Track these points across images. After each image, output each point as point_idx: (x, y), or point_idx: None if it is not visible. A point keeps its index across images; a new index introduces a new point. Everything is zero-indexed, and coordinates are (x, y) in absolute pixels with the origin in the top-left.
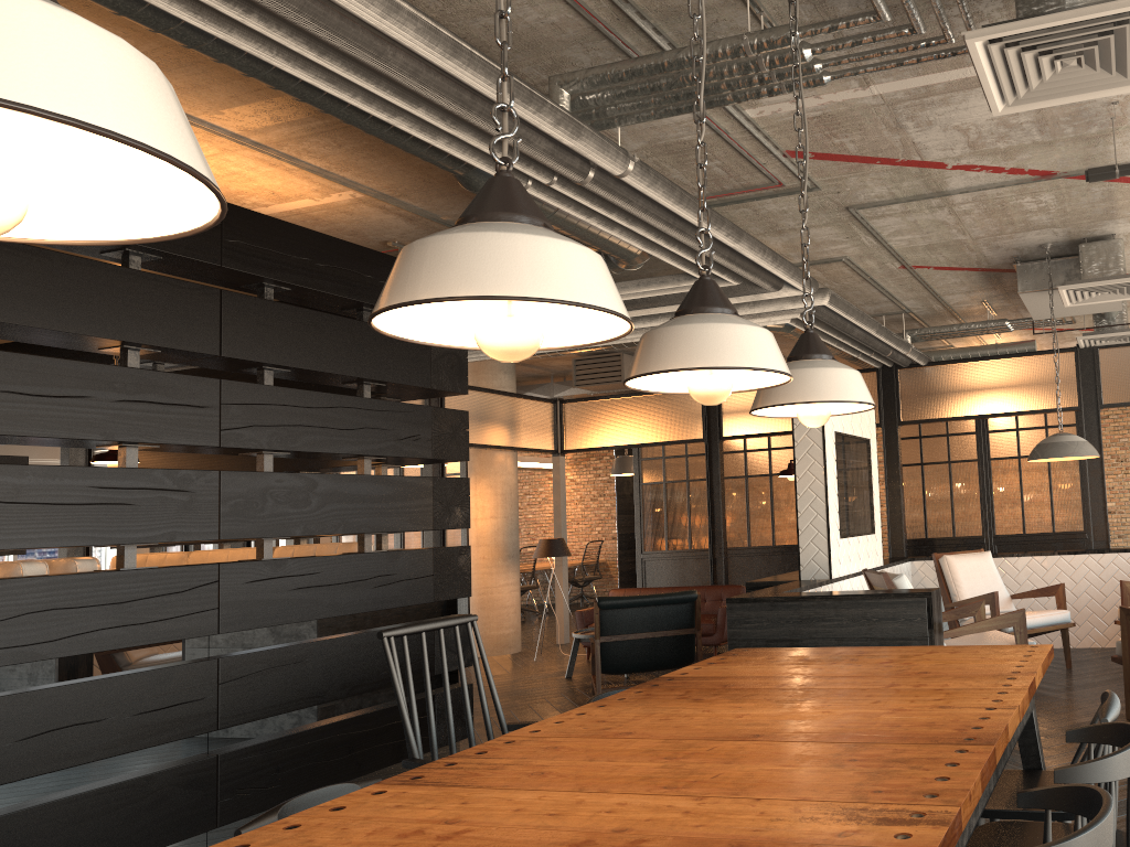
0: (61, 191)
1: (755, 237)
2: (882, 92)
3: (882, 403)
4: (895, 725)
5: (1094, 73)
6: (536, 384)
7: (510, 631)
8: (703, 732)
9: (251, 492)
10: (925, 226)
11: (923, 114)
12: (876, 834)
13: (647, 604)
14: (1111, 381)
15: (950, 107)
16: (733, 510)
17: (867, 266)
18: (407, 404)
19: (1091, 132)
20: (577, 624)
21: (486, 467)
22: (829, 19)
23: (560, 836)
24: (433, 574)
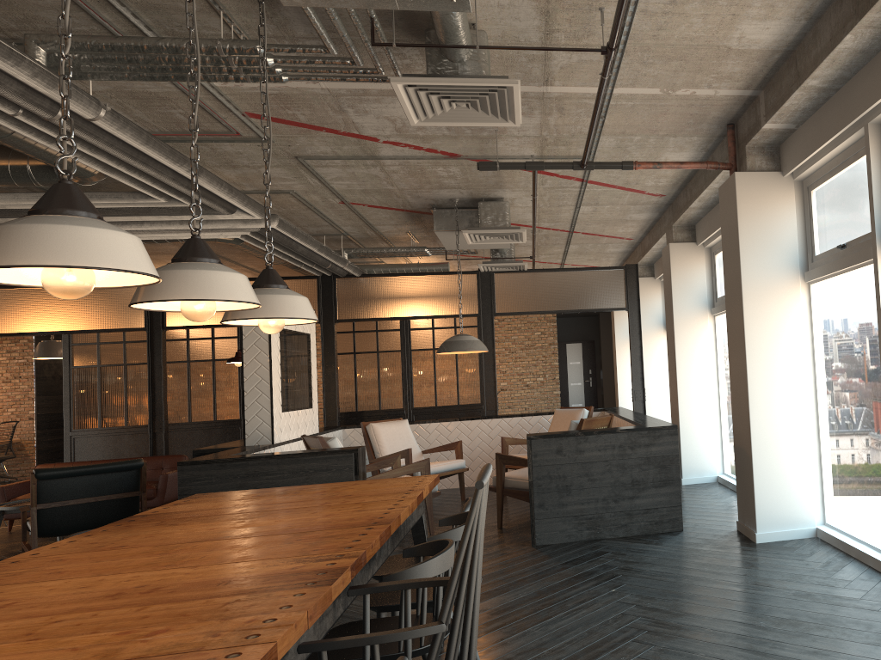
0: None
1: (211, 168)
2: (329, 87)
3: (321, 304)
4: (327, 521)
5: (477, 113)
6: None
7: None
8: (185, 539)
9: None
10: (361, 177)
11: (361, 105)
12: (315, 565)
13: (90, 473)
14: (503, 296)
15: (382, 105)
16: (174, 390)
17: (312, 199)
18: None
19: (484, 135)
20: None
21: None
22: (288, 36)
23: (95, 594)
24: None
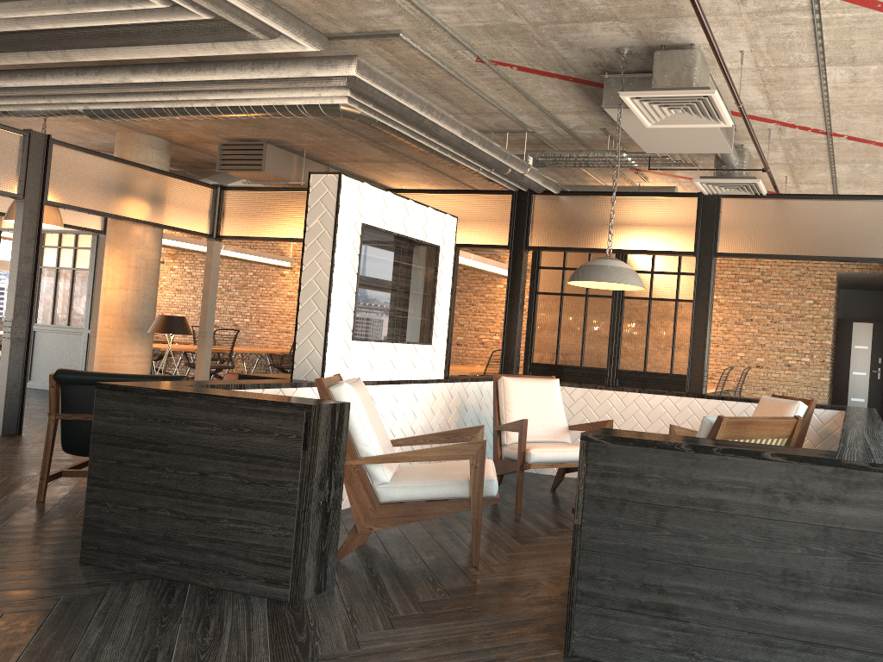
0: None
1: None
2: None
3: (514, 226)
4: None
5: None
6: (213, 171)
7: None
8: None
9: None
10: None
11: None
12: None
13: None
14: (729, 230)
15: None
16: None
17: (438, 52)
18: None
19: None
20: None
21: (120, 238)
22: None
23: None
24: None
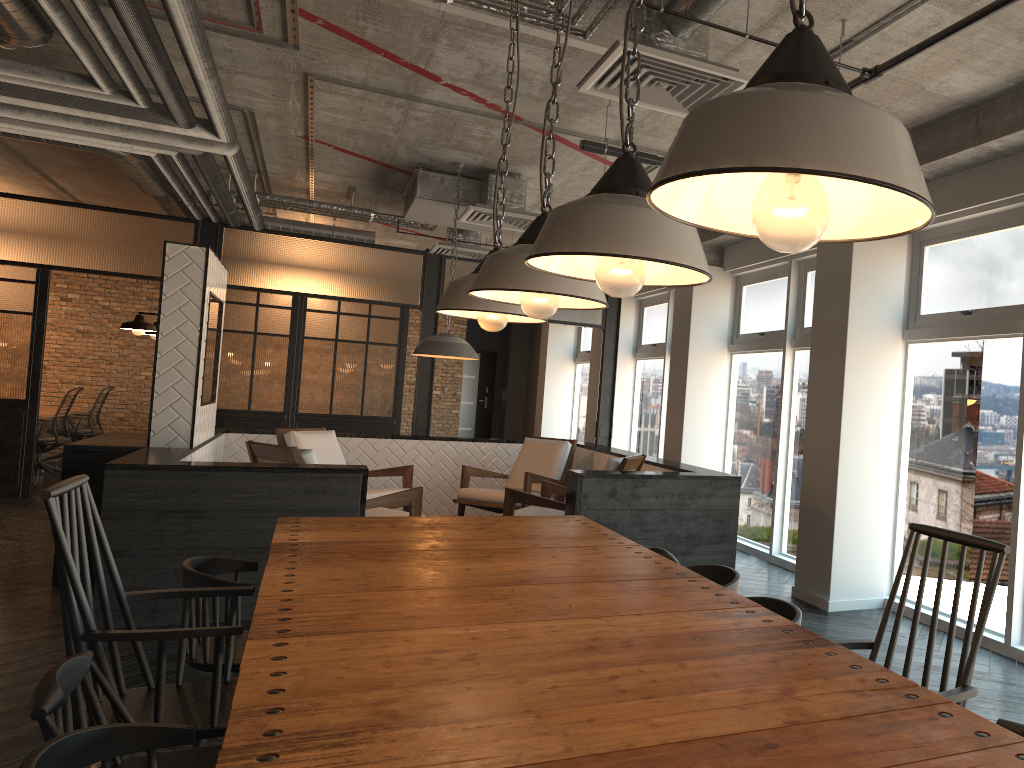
0: (688, 185)
1: None
2: (448, 11)
3: None
4: (610, 569)
5: (670, 97)
6: None
7: None
8: (471, 582)
9: None
10: (367, 115)
11: (464, 40)
12: (753, 622)
13: None
14: None
15: (492, 46)
16: None
17: (266, 124)
18: None
19: (576, 106)
20: None
21: None
22: None
23: (561, 647)
24: None
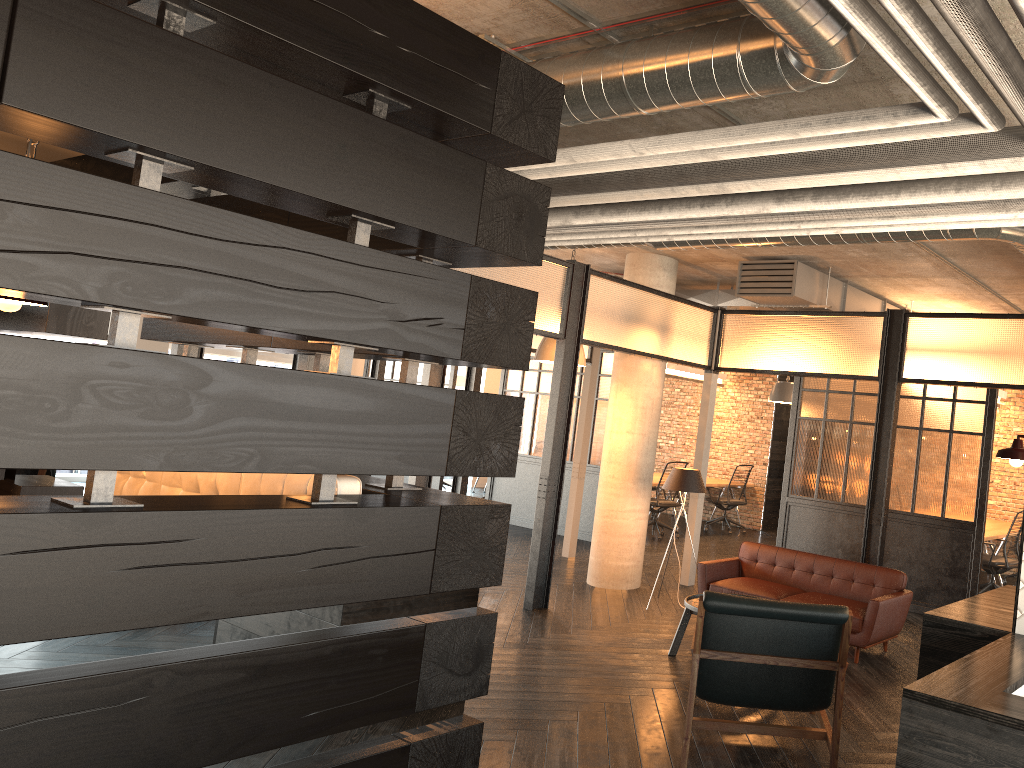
0: None
1: None
2: None
3: None
4: None
5: None
6: (701, 289)
7: (629, 564)
8: None
9: (41, 380)
10: None
11: None
12: None
13: (773, 617)
14: None
15: None
16: (899, 465)
17: None
18: (425, 264)
19: None
20: (698, 579)
21: (629, 374)
22: None
23: None
24: (434, 548)
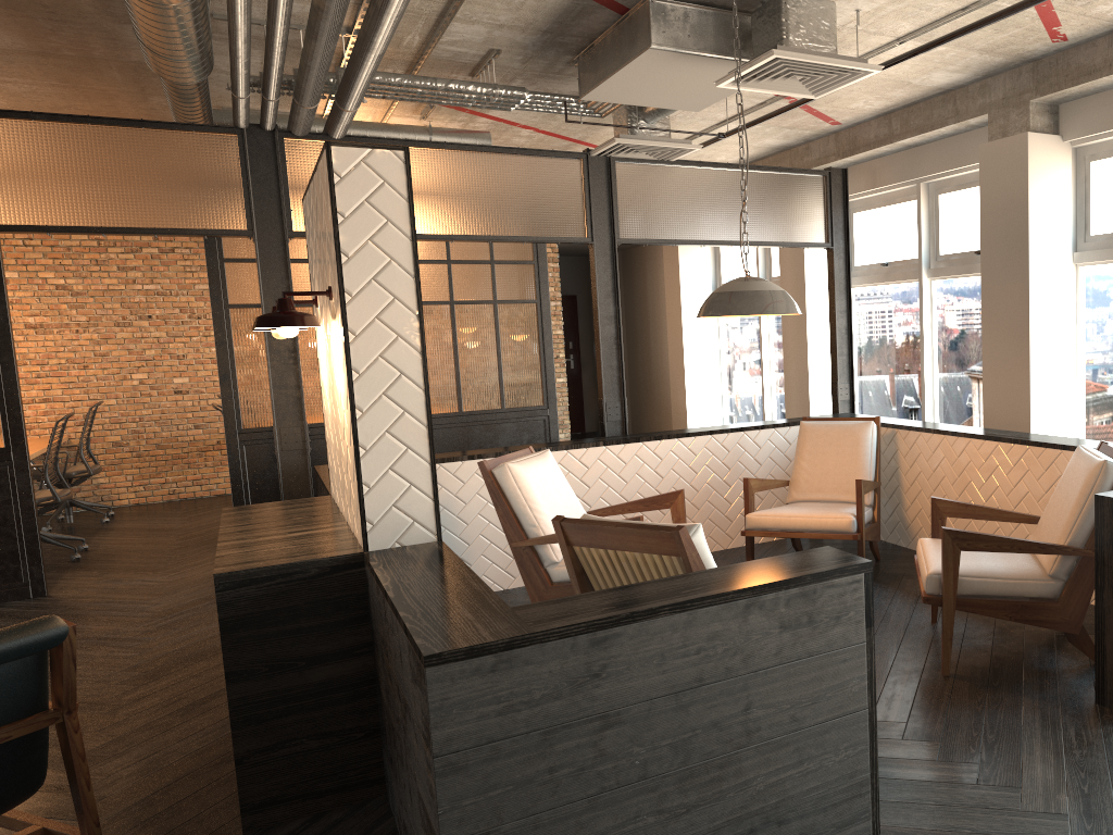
0: None
1: None
2: None
3: (252, 194)
4: None
5: None
6: None
7: None
8: None
9: None
10: None
11: None
12: None
13: None
14: (630, 208)
15: None
16: None
17: None
18: None
19: None
20: None
21: None
22: None
23: None
24: None
